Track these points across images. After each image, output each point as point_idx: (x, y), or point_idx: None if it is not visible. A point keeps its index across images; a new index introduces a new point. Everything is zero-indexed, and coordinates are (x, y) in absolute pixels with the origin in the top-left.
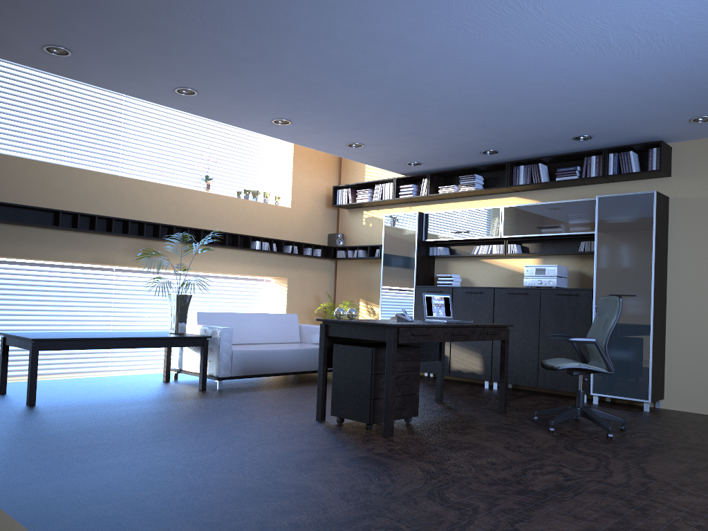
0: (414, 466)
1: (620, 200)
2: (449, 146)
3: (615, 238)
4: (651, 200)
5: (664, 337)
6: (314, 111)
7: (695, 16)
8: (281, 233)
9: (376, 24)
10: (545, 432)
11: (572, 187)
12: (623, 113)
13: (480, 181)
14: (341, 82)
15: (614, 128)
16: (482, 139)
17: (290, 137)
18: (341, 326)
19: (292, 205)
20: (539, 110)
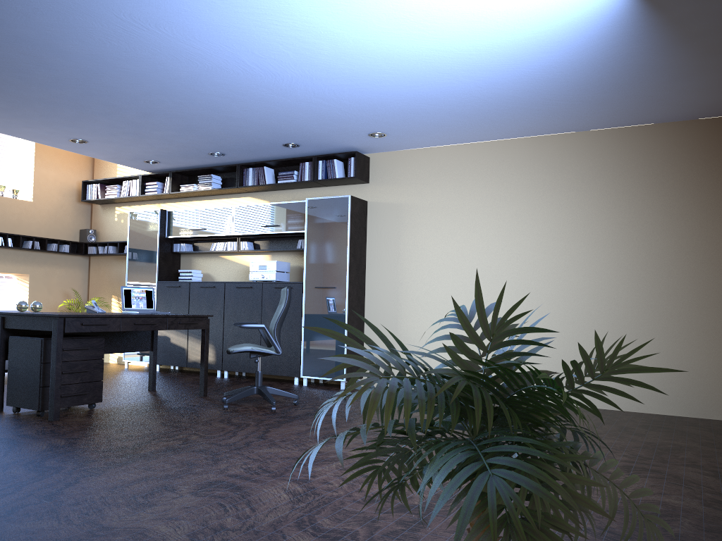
0: (46, 442)
1: (324, 202)
2: (174, 147)
3: (320, 237)
4: (347, 203)
5: (363, 324)
6: (12, 105)
7: (302, 49)
8: (21, 228)
9: (18, 29)
10: (220, 409)
11: (295, 190)
12: (309, 126)
13: (218, 181)
14: (21, 80)
15: (312, 138)
16: (201, 141)
17: (4, 130)
18: (16, 318)
19: (34, 199)
20: (234, 119)
